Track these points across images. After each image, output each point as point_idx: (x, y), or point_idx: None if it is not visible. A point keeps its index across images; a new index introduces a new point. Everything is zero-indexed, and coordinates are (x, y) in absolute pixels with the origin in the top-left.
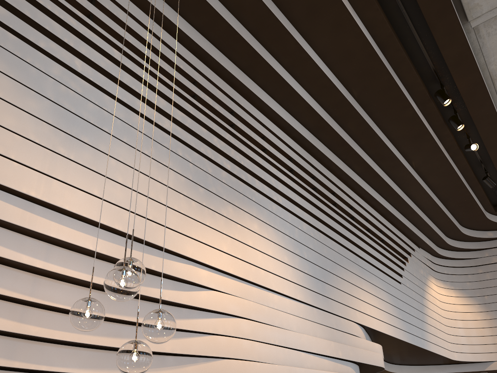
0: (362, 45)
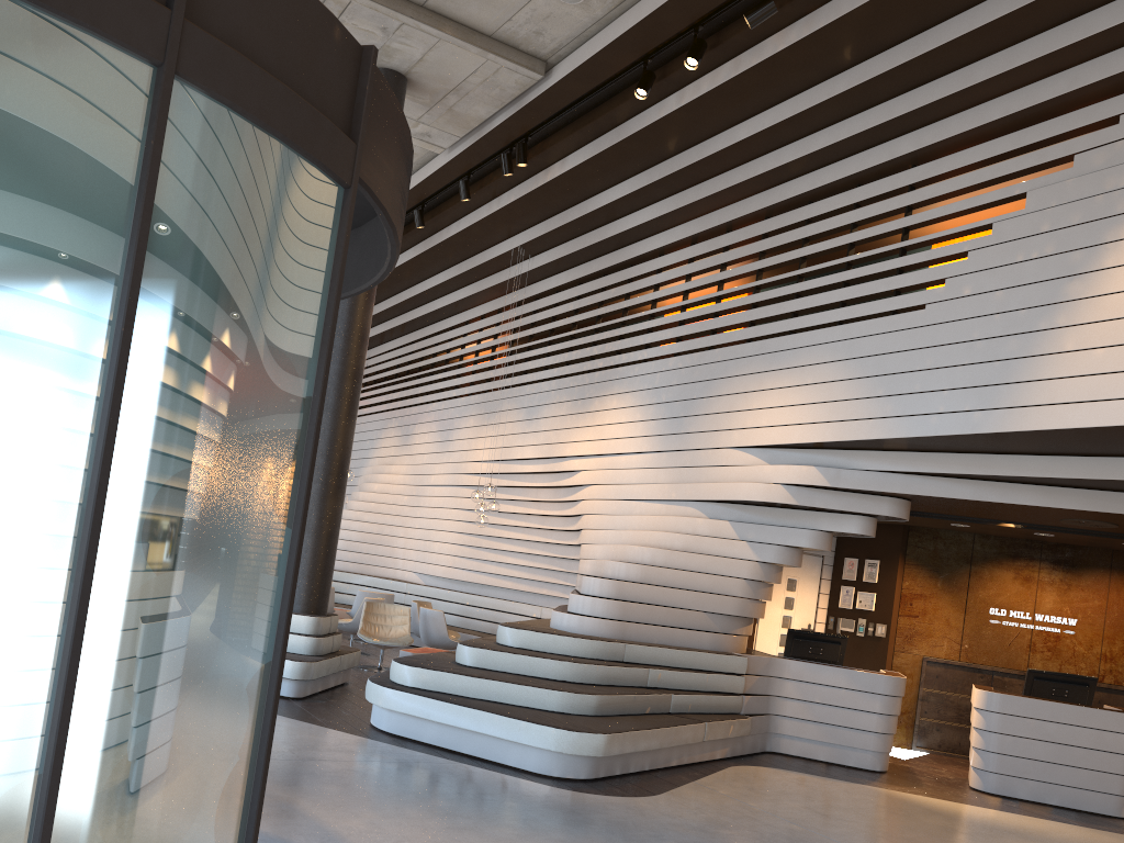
0: (588, 165)
